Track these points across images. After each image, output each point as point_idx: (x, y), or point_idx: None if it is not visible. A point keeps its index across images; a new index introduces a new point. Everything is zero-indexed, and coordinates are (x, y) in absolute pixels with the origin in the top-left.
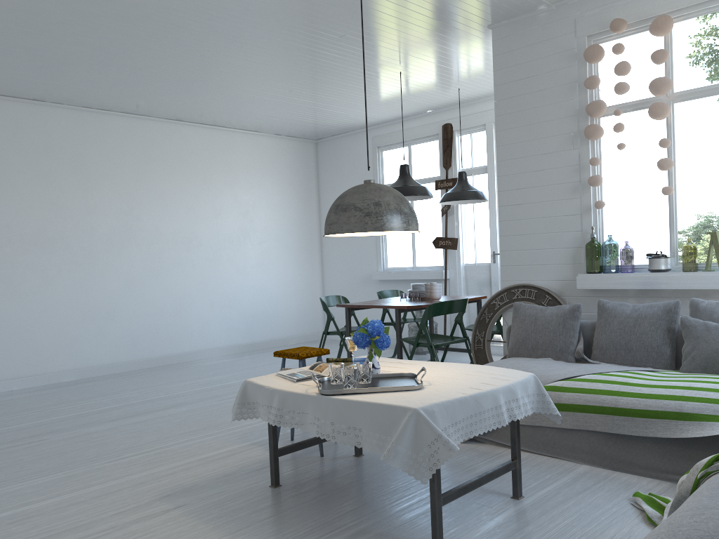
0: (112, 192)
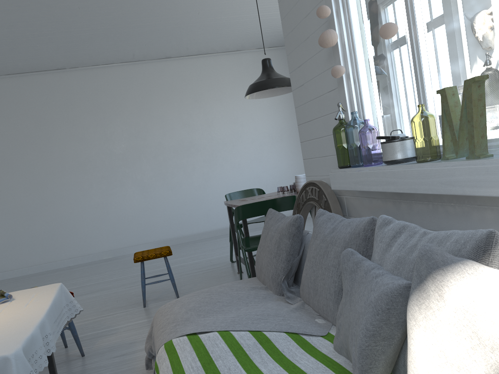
0: (122, 123)
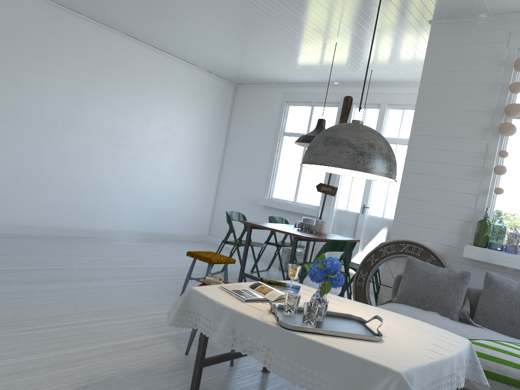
0: (66, 82)
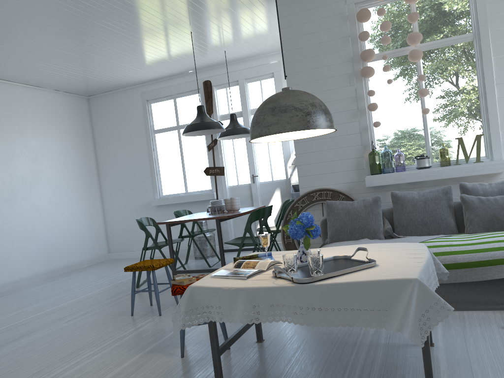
0: None
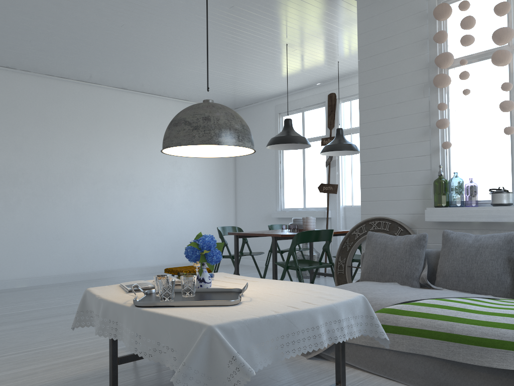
0: (66, 141)
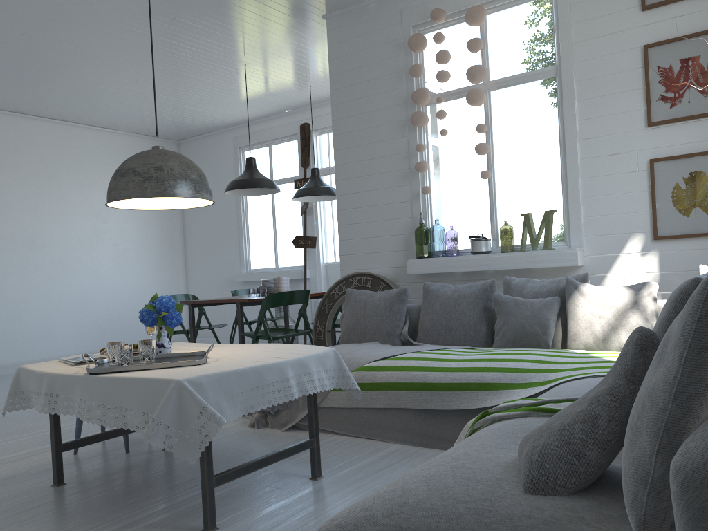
0: None
